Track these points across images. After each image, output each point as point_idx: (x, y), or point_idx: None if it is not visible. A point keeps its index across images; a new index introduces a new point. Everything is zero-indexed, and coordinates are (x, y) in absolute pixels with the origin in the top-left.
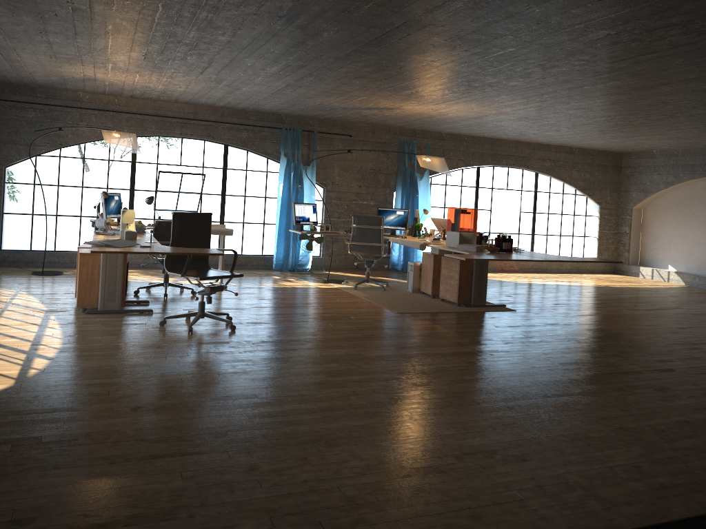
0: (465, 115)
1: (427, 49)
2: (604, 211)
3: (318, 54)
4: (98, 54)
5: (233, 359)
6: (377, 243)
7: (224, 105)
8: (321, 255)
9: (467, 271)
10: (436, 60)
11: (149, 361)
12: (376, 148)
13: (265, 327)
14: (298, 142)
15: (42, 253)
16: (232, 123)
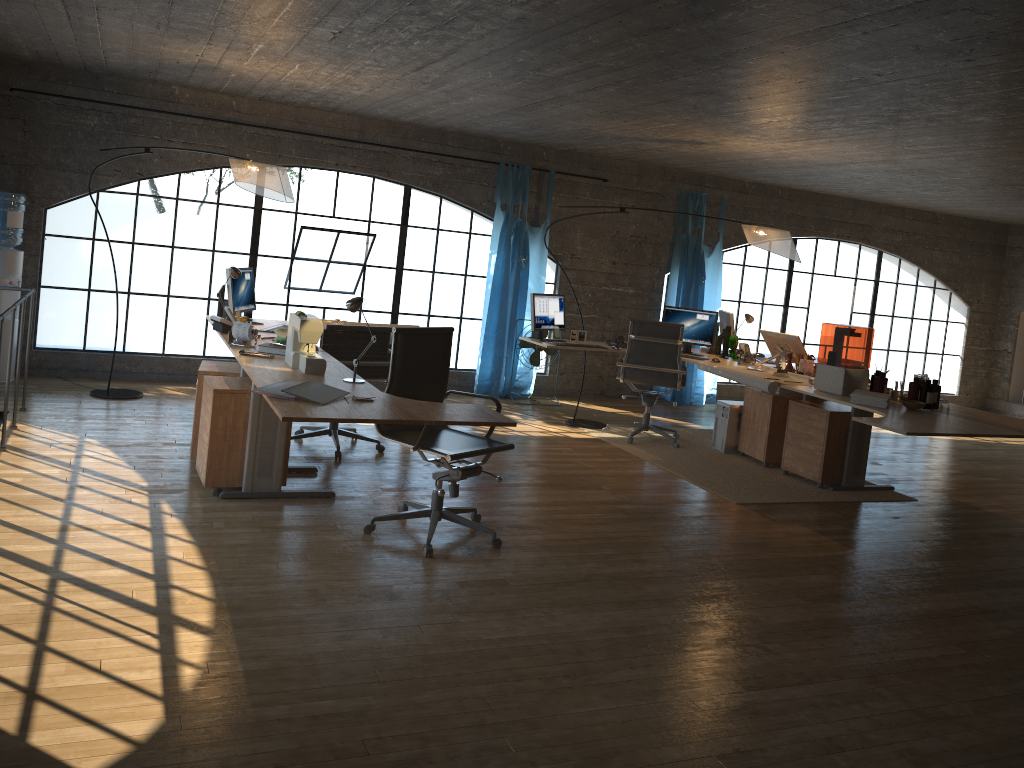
0: (818, 160)
1: (894, 54)
2: (975, 316)
3: (671, 51)
4: (252, 26)
5: (545, 635)
6: (670, 368)
7: (412, 121)
8: (548, 373)
9: (838, 430)
10: (888, 73)
11: (396, 639)
12: (643, 202)
13: (546, 539)
14: (524, 187)
15: (103, 355)
16: (422, 151)
